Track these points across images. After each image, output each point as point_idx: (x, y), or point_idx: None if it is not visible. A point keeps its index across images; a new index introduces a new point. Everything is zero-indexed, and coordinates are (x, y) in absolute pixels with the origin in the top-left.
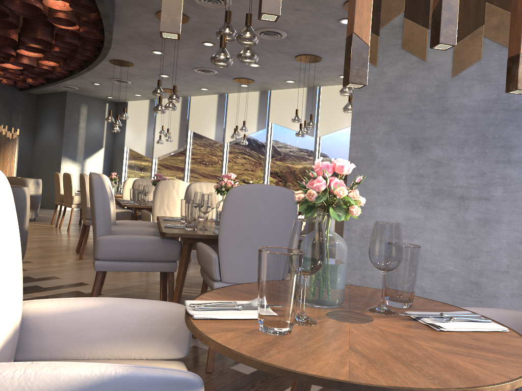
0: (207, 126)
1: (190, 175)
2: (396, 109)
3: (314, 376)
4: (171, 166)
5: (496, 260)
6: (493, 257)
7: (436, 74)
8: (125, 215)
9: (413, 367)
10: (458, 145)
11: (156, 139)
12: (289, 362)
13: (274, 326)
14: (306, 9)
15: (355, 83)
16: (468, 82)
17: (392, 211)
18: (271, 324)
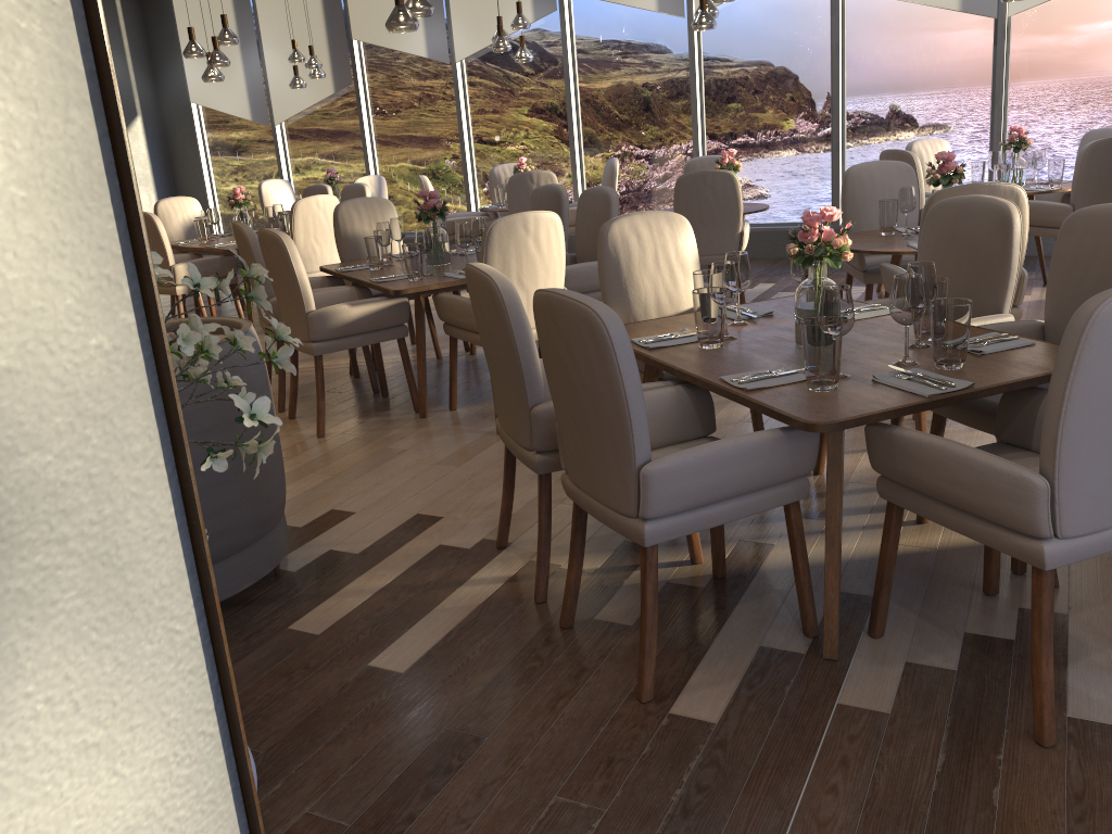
0: None
1: (380, 153)
2: None
3: None
4: (324, 136)
5: None
6: None
7: None
8: (396, 313)
9: None
10: None
11: (271, 76)
12: None
13: None
14: None
15: None
16: None
17: None
18: None
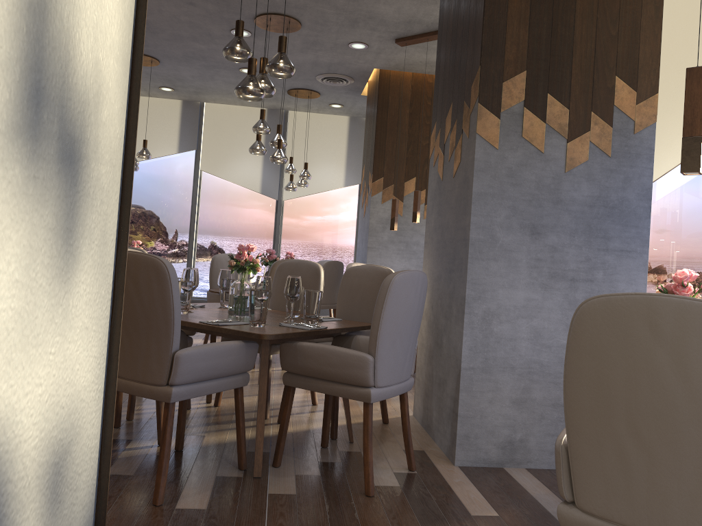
0: None
1: None
2: (516, 194)
3: None
4: None
5: None
6: None
7: (552, 166)
8: None
9: None
10: (570, 233)
11: None
12: None
13: None
14: (204, 6)
15: None
16: (578, 179)
17: (513, 293)
18: None
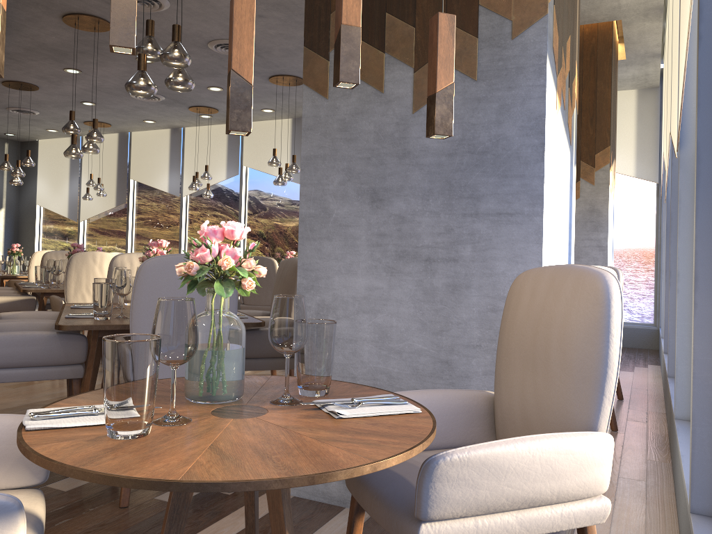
0: (157, 172)
1: (136, 243)
2: (352, 152)
3: (140, 479)
4: (107, 231)
5: (467, 333)
6: (464, 330)
7: (395, 109)
8: (26, 304)
9: (270, 459)
10: (422, 196)
11: (83, 194)
12: (119, 467)
13: (122, 428)
14: (272, 16)
15: (237, 131)
16: None
17: (352, 280)
18: (118, 427)
